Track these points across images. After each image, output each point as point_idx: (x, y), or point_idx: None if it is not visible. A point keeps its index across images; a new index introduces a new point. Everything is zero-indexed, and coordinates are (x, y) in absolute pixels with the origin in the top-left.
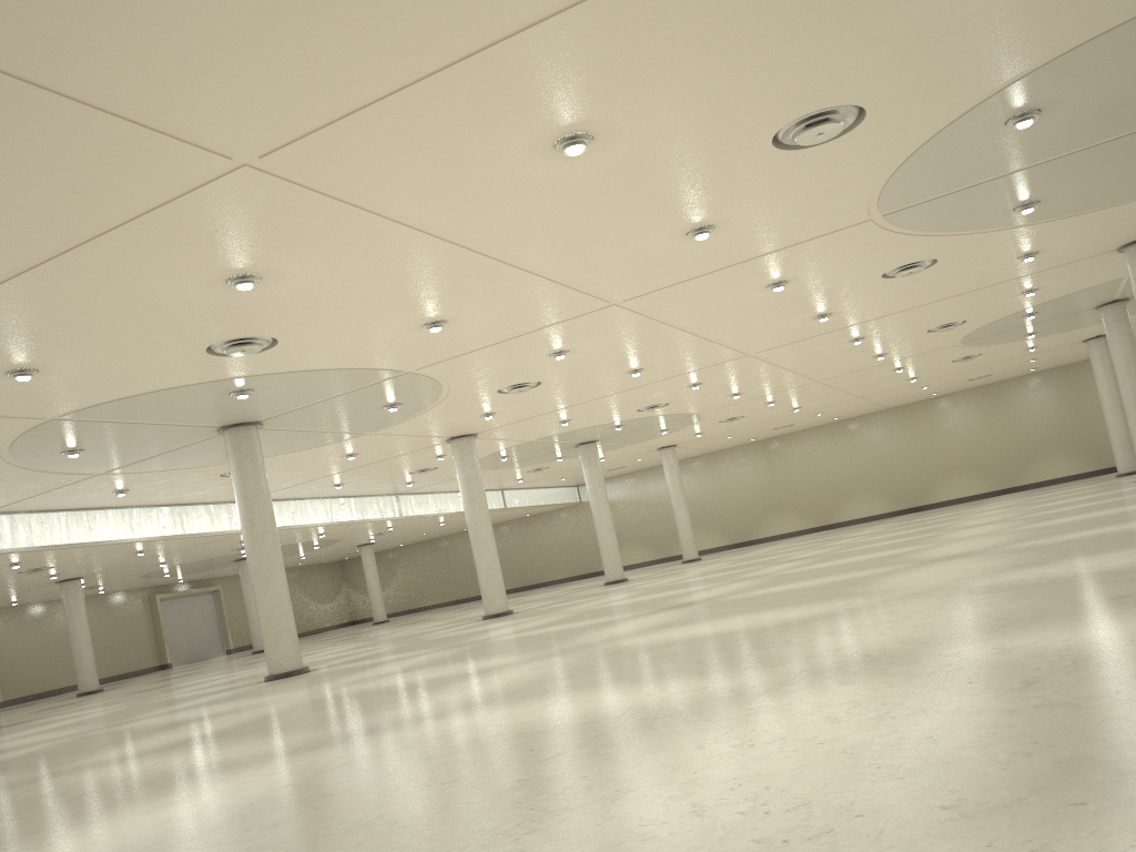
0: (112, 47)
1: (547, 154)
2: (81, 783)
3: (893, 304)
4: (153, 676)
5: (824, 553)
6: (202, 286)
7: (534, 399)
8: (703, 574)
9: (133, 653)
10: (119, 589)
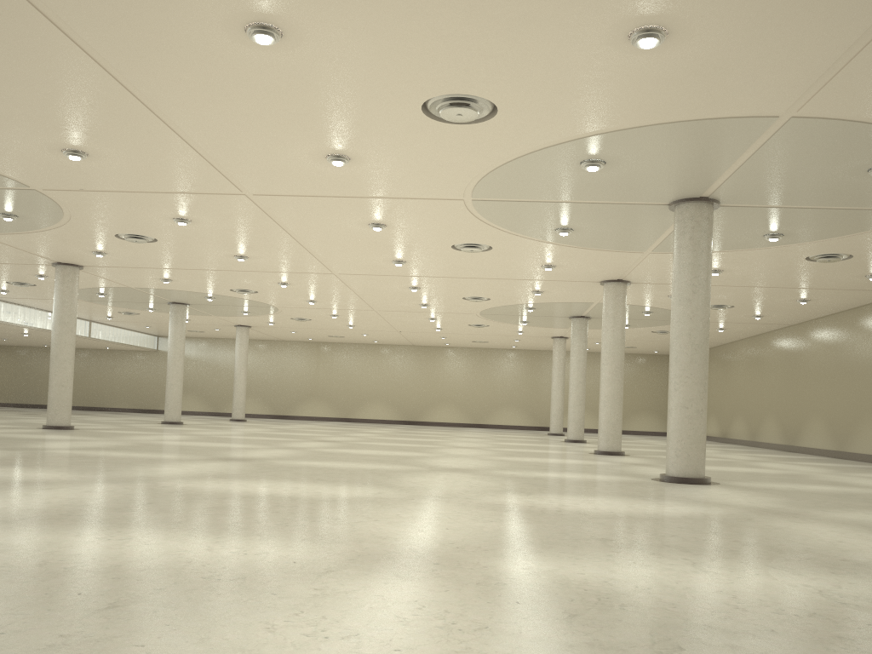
0: None
1: (236, 33)
2: None
3: (450, 270)
4: None
5: (349, 441)
6: None
7: (146, 253)
8: (250, 434)
9: None
10: None
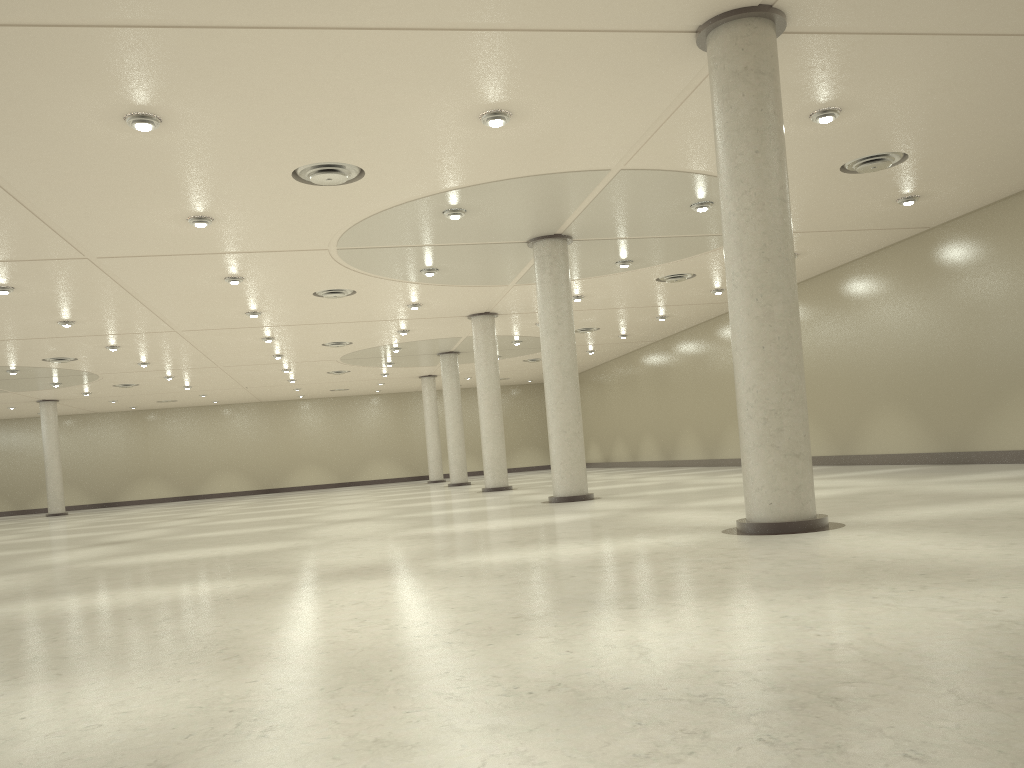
0: None
1: (114, 121)
2: None
3: (310, 317)
4: None
5: (217, 514)
6: None
7: None
8: (95, 524)
9: None
10: None
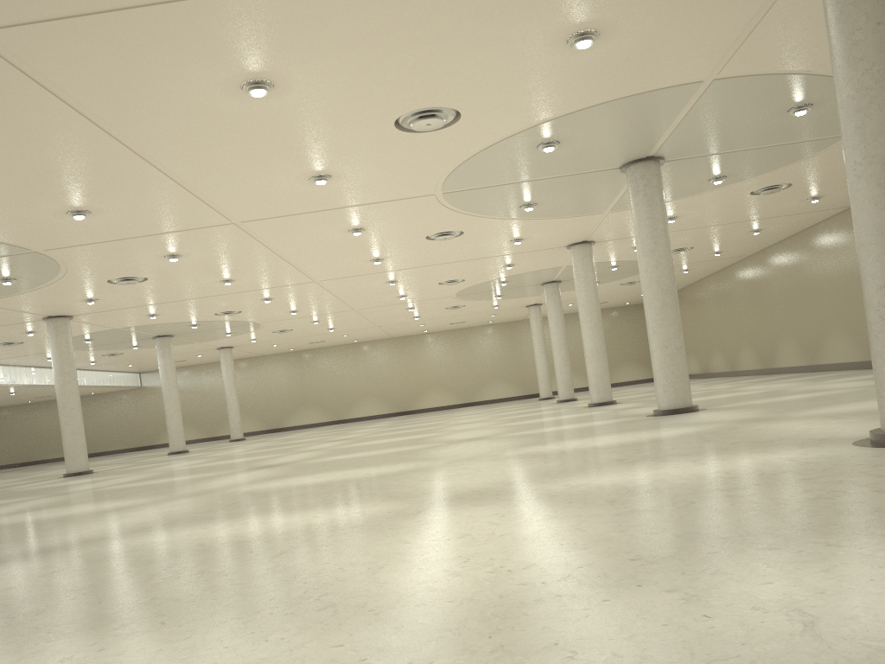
0: None
1: (233, 91)
2: None
3: (425, 259)
4: None
5: (358, 436)
6: None
7: (135, 293)
8: (261, 448)
9: None
10: None
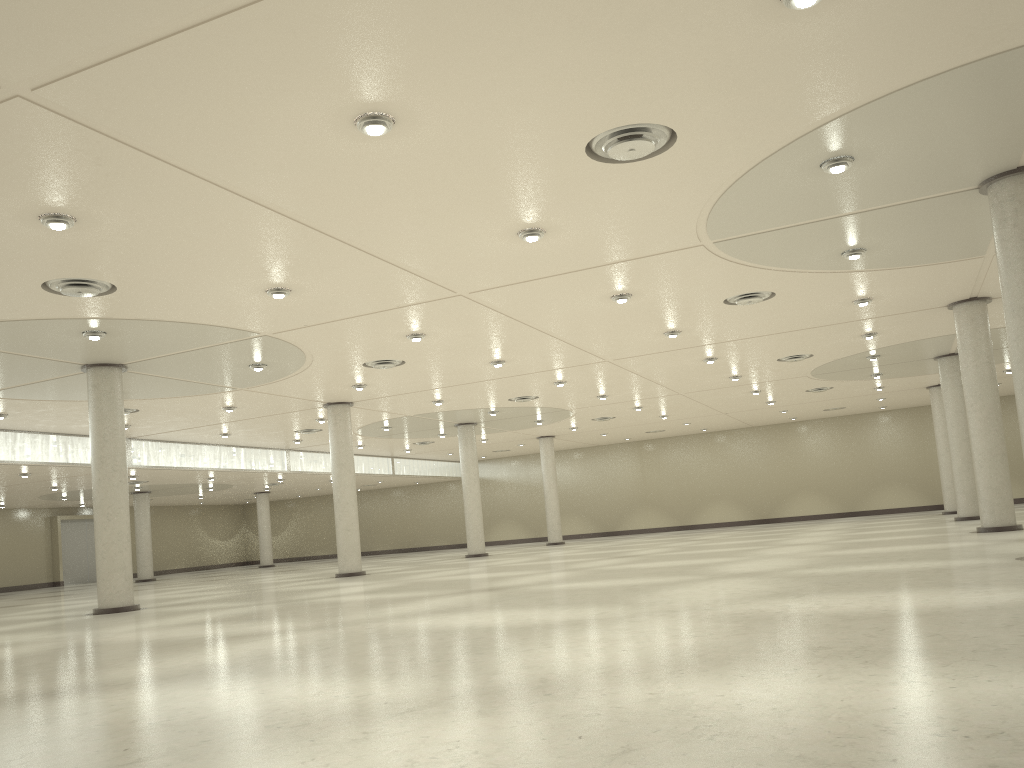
0: None
1: (350, 131)
2: None
3: (739, 330)
4: (37, 592)
5: (656, 553)
6: (14, 220)
7: (402, 377)
8: (547, 558)
9: (27, 568)
10: (21, 506)
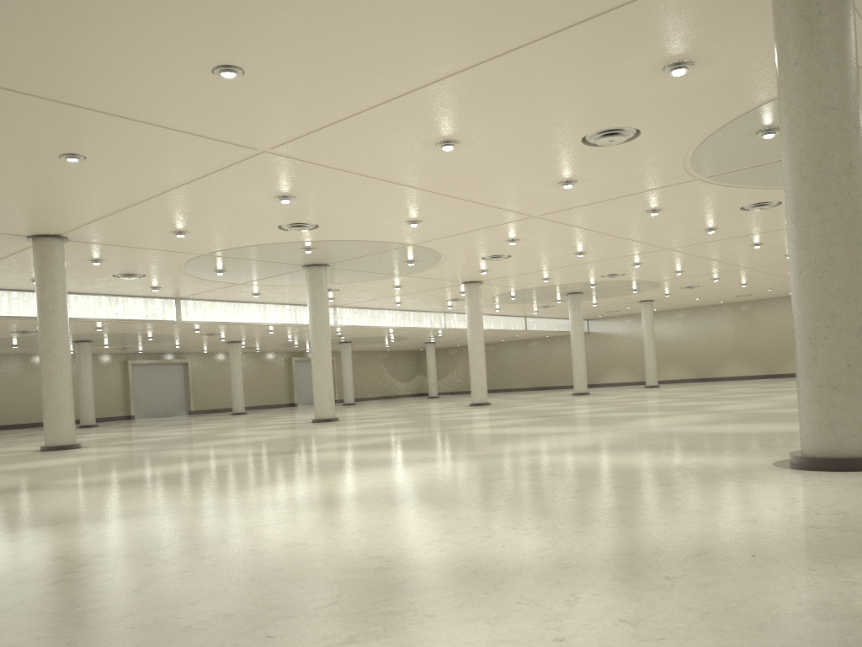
0: (183, 112)
1: (435, 148)
2: (164, 454)
3: (768, 225)
4: (281, 409)
5: (702, 396)
6: (263, 199)
7: (512, 265)
8: (623, 398)
9: (274, 393)
10: (269, 351)
